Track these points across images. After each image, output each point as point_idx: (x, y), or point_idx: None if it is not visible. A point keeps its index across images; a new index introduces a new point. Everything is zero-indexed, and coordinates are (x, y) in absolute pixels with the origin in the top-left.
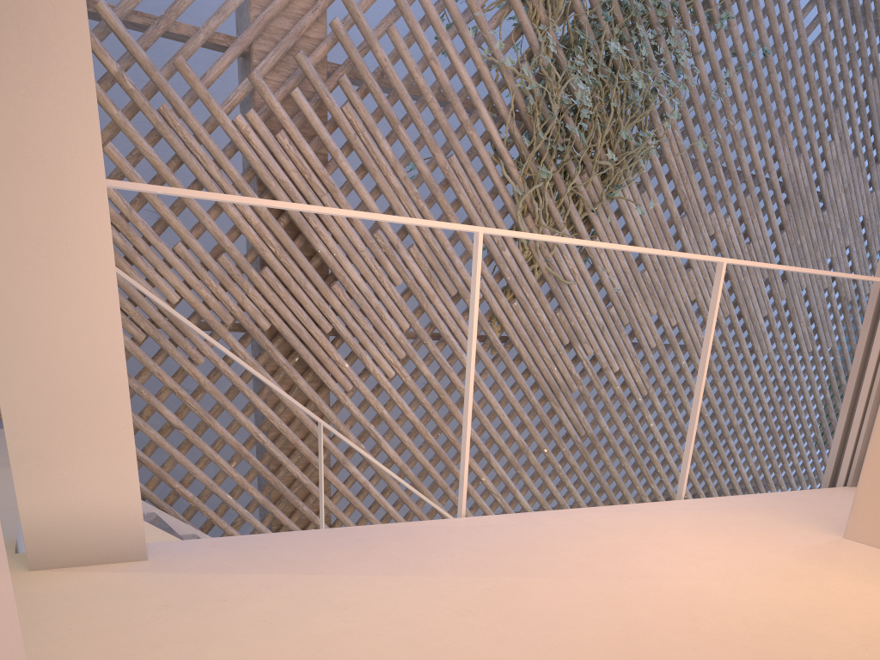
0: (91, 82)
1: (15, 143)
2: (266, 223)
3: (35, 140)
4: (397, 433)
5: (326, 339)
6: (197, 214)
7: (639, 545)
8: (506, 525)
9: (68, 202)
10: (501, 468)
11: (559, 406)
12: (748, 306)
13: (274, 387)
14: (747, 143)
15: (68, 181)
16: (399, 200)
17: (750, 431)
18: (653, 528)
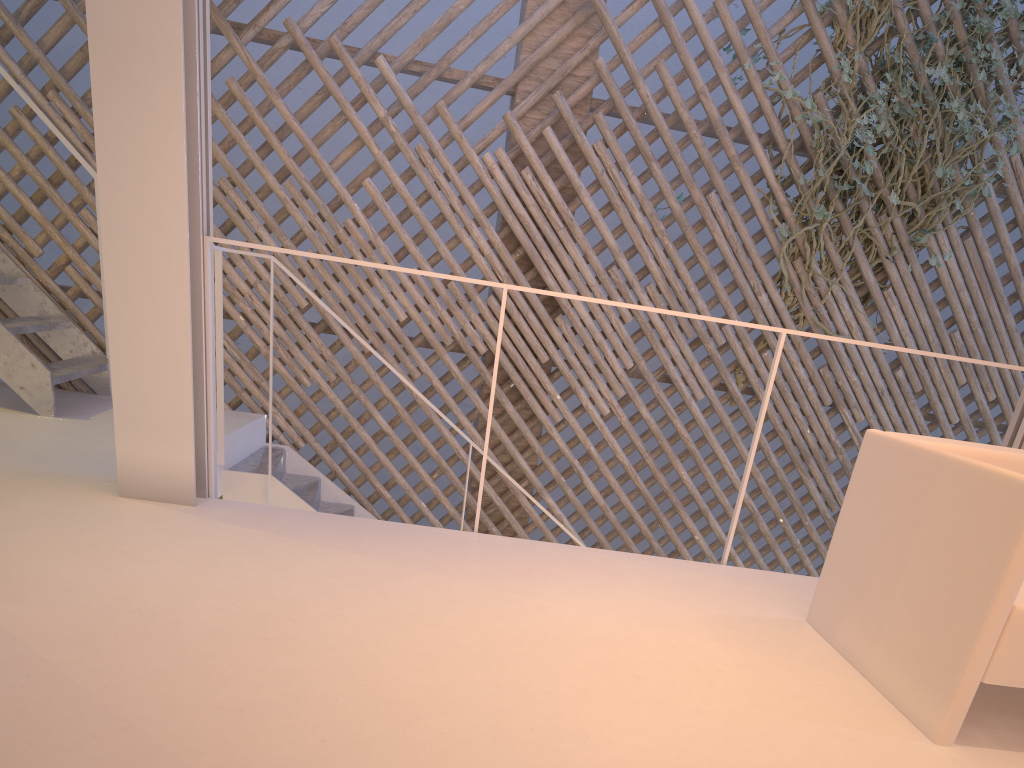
0: (183, 177)
1: (134, 216)
2: (498, 253)
3: (146, 214)
4: (602, 472)
5: (541, 369)
6: (434, 243)
7: (579, 578)
8: (496, 544)
9: (163, 254)
10: (720, 530)
11: (807, 474)
12: None
13: (430, 405)
14: None
15: (164, 241)
16: (641, 237)
17: None
18: (627, 573)
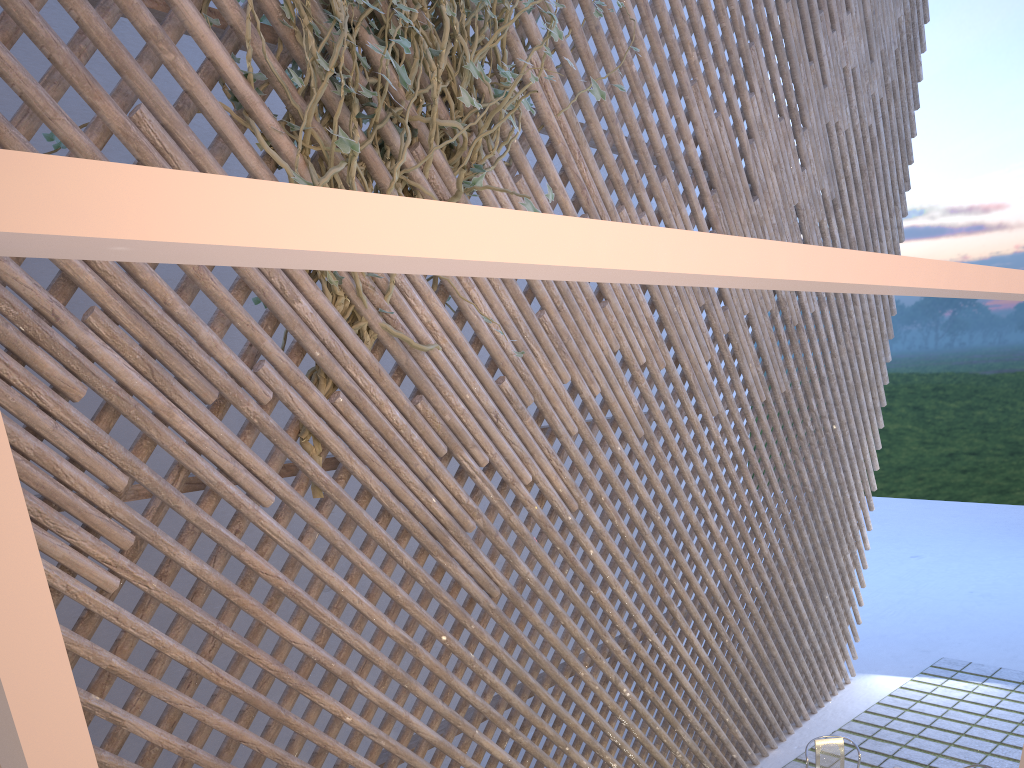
0: None
1: None
2: None
3: None
4: (156, 694)
5: None
6: None
7: None
8: None
9: None
10: (376, 691)
11: (453, 561)
12: (686, 349)
13: None
14: (651, 94)
15: None
16: None
17: (713, 526)
18: None
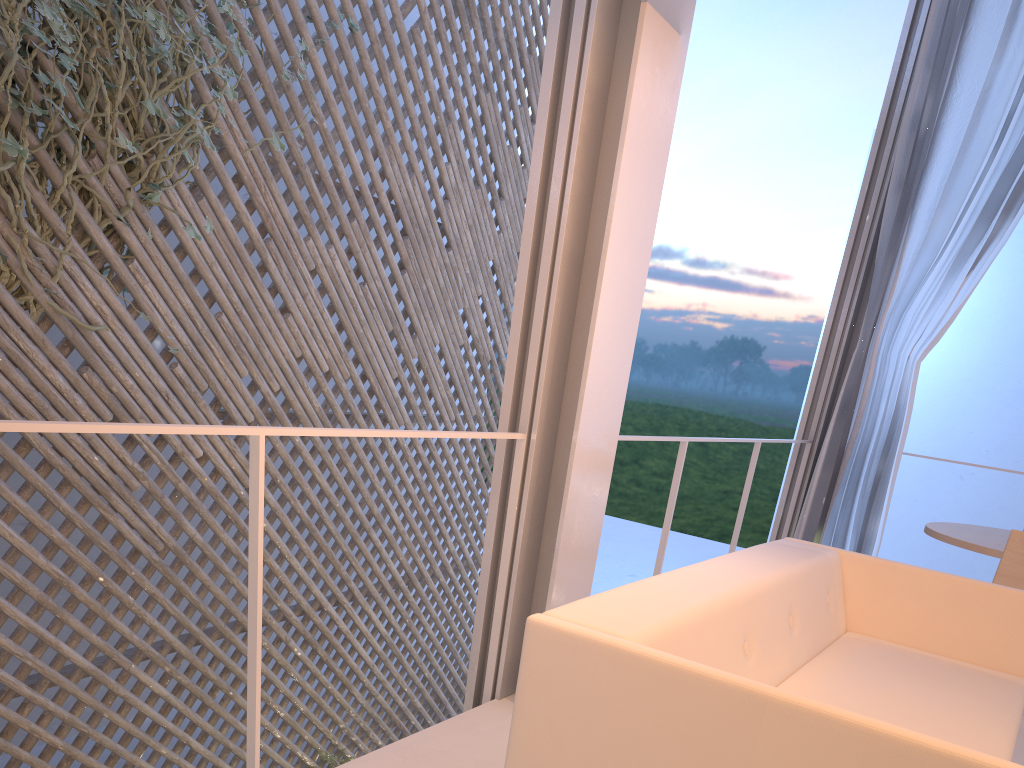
0: None
1: None
2: None
3: None
4: None
5: None
6: None
7: None
8: None
9: None
10: (25, 616)
11: (114, 513)
12: (373, 365)
13: None
14: (344, 148)
15: None
16: None
17: (396, 520)
18: None
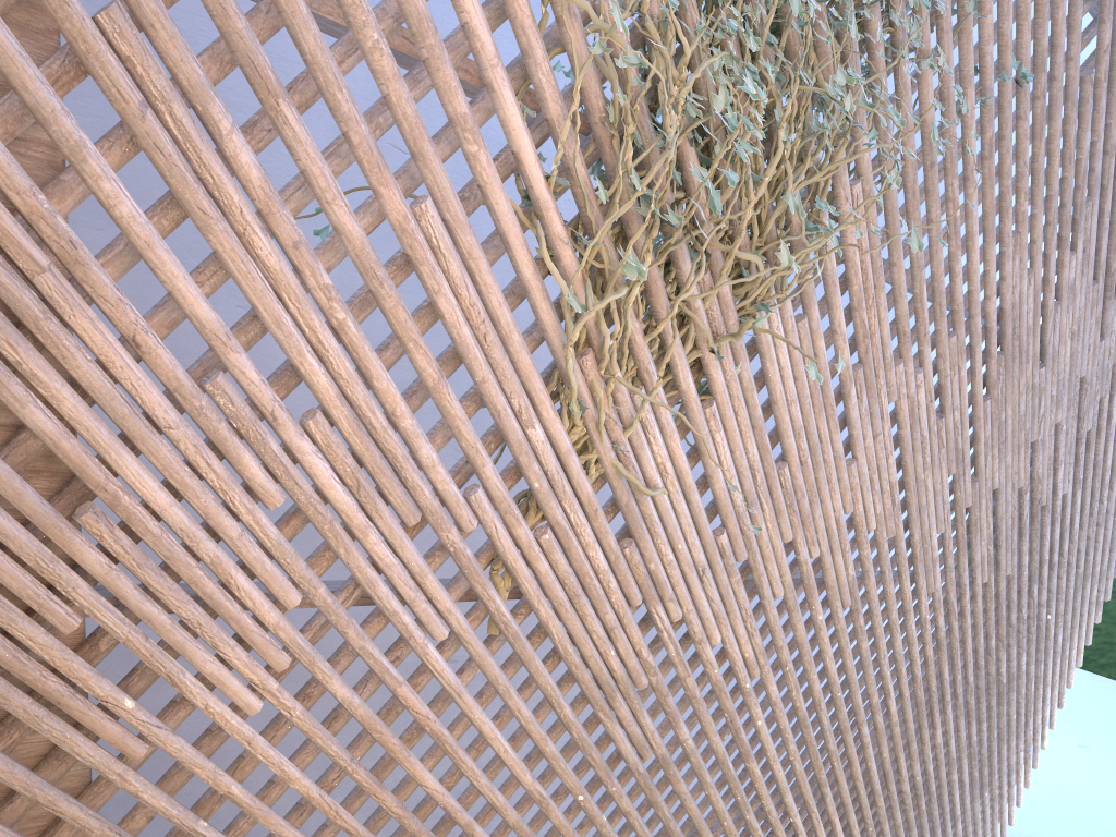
0: None
1: None
2: None
3: None
4: (267, 826)
5: (66, 650)
6: None
7: None
8: None
9: None
10: None
11: (613, 718)
12: (921, 519)
13: None
14: (966, 241)
15: None
16: (278, 301)
17: (892, 708)
18: None
